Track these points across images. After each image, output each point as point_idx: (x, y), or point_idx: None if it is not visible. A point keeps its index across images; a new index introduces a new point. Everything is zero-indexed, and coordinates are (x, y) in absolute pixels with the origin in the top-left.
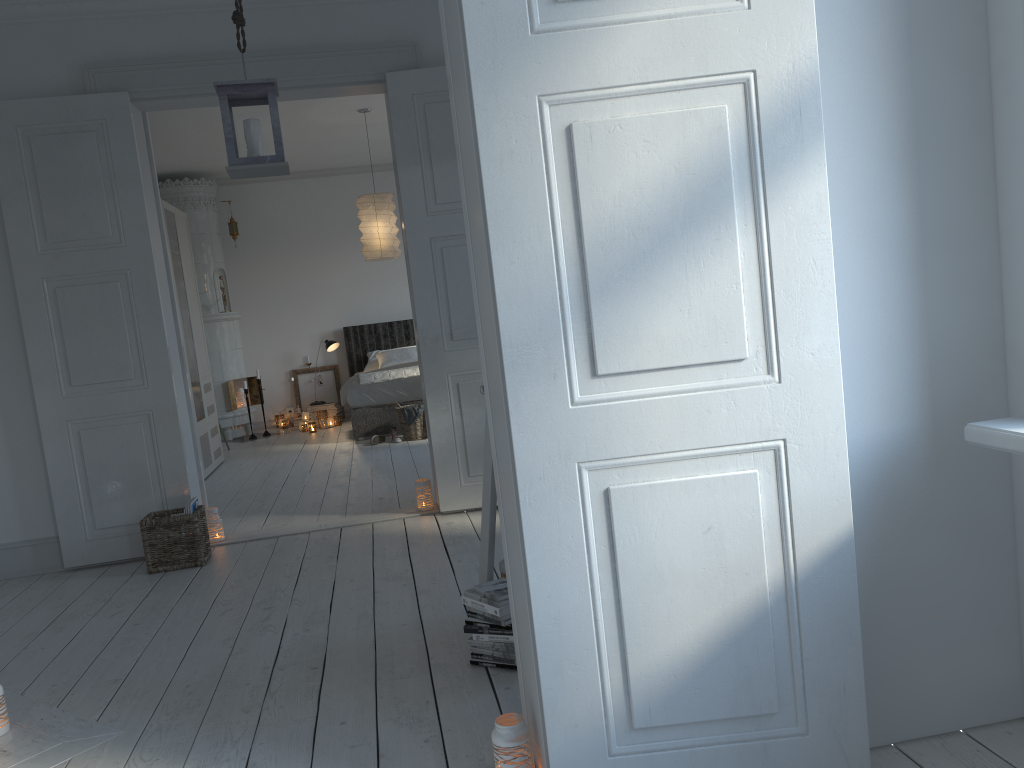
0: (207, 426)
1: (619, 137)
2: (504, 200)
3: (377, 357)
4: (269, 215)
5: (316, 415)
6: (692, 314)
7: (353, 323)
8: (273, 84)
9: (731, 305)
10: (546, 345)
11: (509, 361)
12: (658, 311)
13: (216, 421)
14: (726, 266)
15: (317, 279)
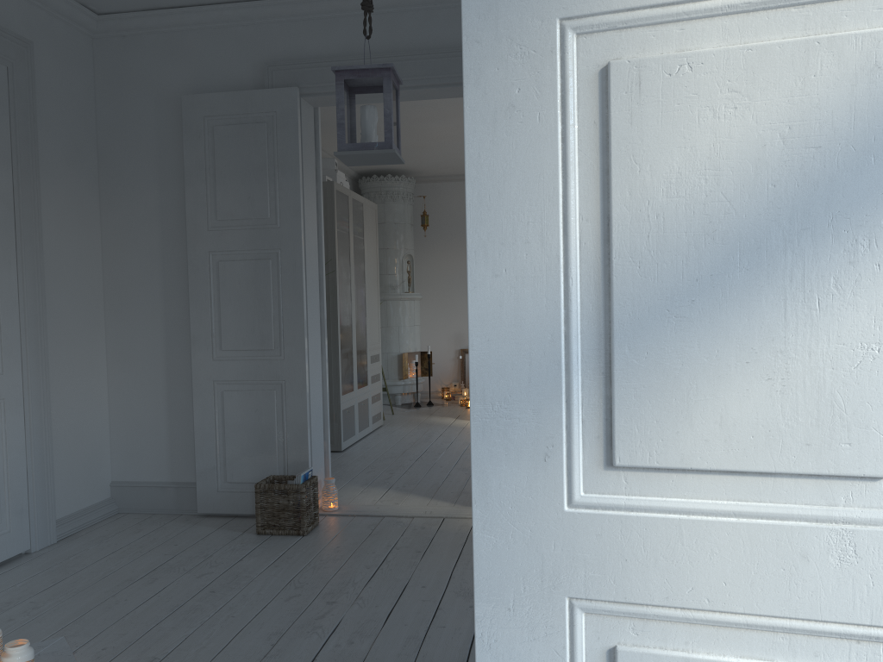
0: (368, 393)
1: (687, 84)
2: (493, 179)
3: None
4: (457, 210)
5: None
6: (790, 387)
7: None
8: (389, 69)
9: (866, 380)
10: (537, 407)
11: (479, 424)
12: (728, 375)
13: (380, 389)
14: (863, 311)
15: None
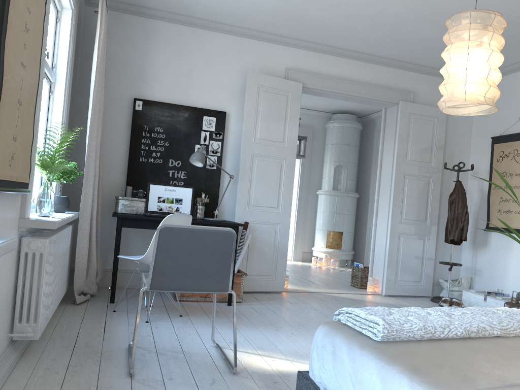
0: None
1: None
2: None
3: None
4: None
5: None
6: None
7: None
8: None
9: None
10: None
11: None
12: None
13: None
14: None
15: None
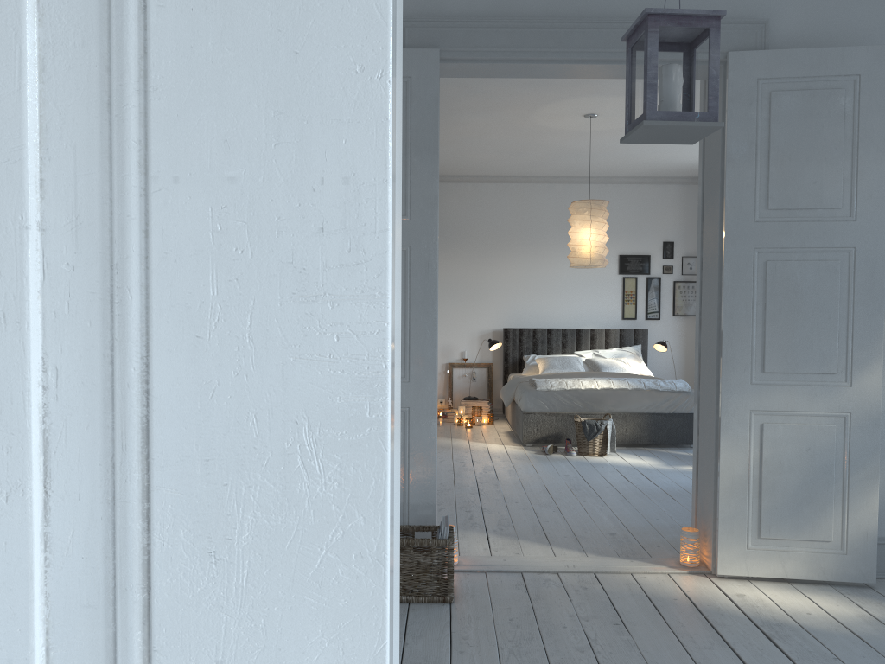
0: None
1: None
2: None
3: (537, 362)
4: (449, 214)
5: (468, 410)
6: None
7: (512, 325)
8: (719, 18)
9: None
10: None
11: None
12: None
13: None
14: None
15: (484, 279)
